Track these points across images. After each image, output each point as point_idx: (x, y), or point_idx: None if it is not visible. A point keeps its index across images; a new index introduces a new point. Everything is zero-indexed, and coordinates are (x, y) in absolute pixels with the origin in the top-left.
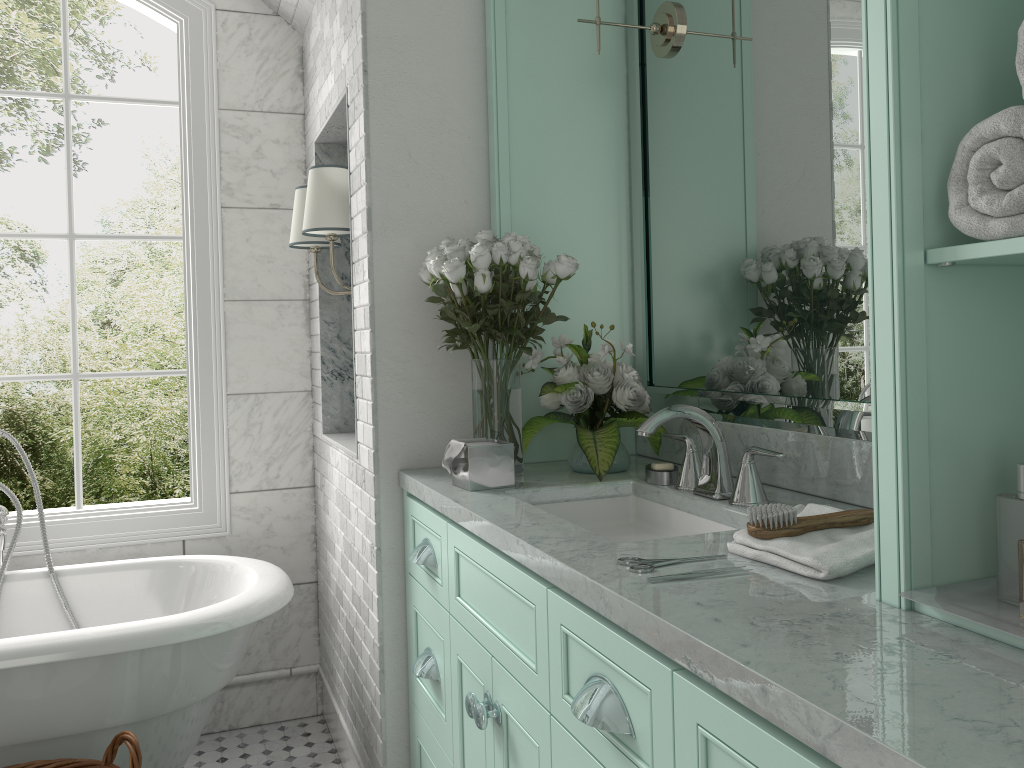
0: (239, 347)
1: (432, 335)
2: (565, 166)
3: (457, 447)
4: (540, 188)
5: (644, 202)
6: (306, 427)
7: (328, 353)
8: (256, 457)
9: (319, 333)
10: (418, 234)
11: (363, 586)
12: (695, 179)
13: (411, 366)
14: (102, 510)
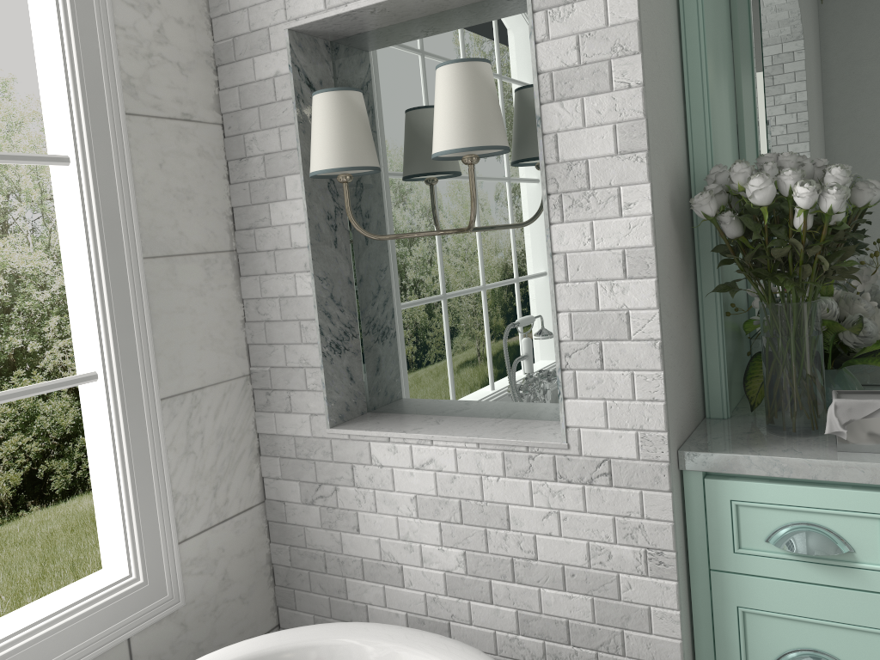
0: (167, 326)
1: (676, 280)
2: (721, 86)
3: (862, 406)
4: (717, 108)
5: (766, 129)
6: (249, 425)
7: (325, 320)
8: (201, 482)
9: (305, 294)
10: (665, 156)
11: (591, 606)
12: (871, 107)
13: (672, 320)
14: (4, 640)
